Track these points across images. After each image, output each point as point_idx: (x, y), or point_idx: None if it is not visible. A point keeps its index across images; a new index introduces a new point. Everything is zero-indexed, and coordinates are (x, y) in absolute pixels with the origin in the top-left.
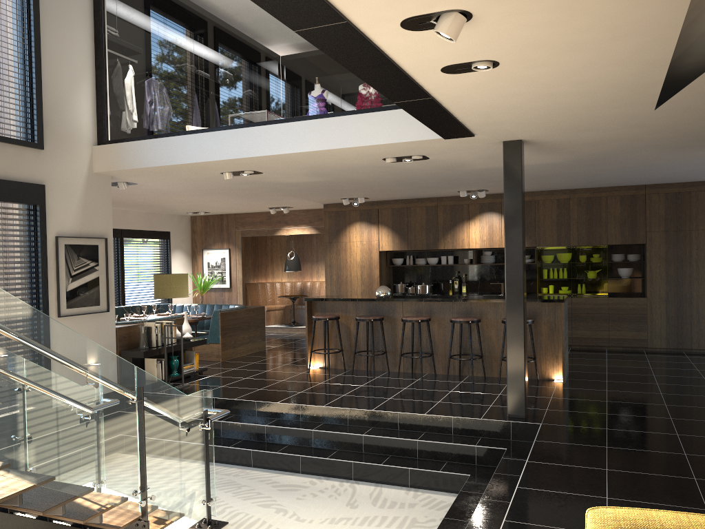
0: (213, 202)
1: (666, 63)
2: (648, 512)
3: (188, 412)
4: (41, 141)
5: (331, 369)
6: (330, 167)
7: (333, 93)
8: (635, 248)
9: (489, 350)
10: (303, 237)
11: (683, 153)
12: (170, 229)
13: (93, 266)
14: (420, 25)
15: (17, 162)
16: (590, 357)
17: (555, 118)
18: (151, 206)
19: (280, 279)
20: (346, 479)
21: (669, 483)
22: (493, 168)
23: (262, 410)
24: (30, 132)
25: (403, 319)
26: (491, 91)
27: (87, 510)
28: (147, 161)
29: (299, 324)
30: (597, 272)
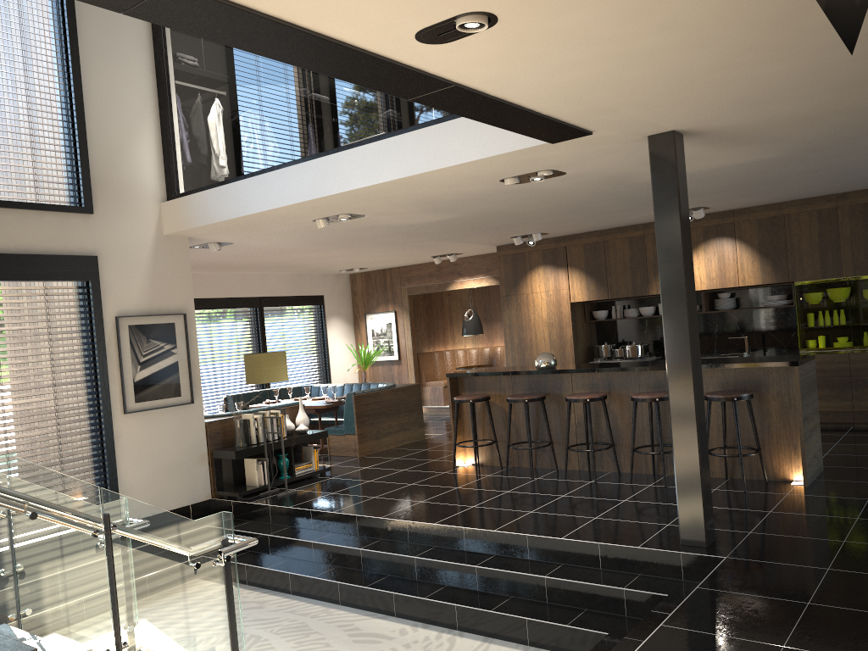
0: (354, 256)
1: None
2: None
3: (196, 543)
4: (89, 204)
5: (485, 467)
6: (442, 199)
7: None
8: None
9: None
10: (488, 290)
11: None
12: (323, 292)
13: (169, 349)
14: None
15: (60, 232)
16: None
17: (693, 91)
18: (287, 266)
19: (463, 346)
20: (449, 628)
21: None
22: None
23: (364, 528)
24: (76, 195)
25: (566, 399)
26: (538, 63)
27: None
28: (214, 215)
29: None
30: None
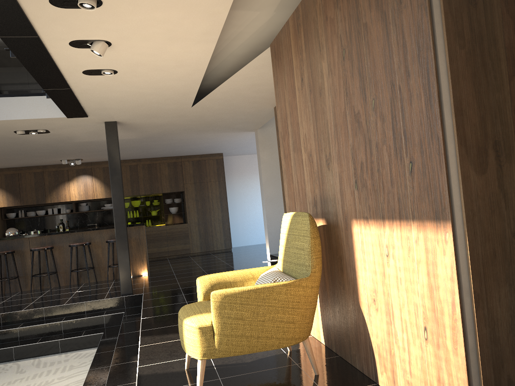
0: None
1: (199, 82)
2: (222, 273)
3: None
4: None
5: None
6: None
7: None
8: (178, 195)
9: (98, 263)
10: None
11: (202, 134)
12: None
13: None
14: (80, 45)
15: None
16: (159, 263)
17: (140, 108)
18: None
19: None
20: (8, 361)
21: None
22: (92, 141)
23: None
24: None
25: (32, 249)
26: (107, 88)
27: None
28: None
29: None
30: (157, 211)
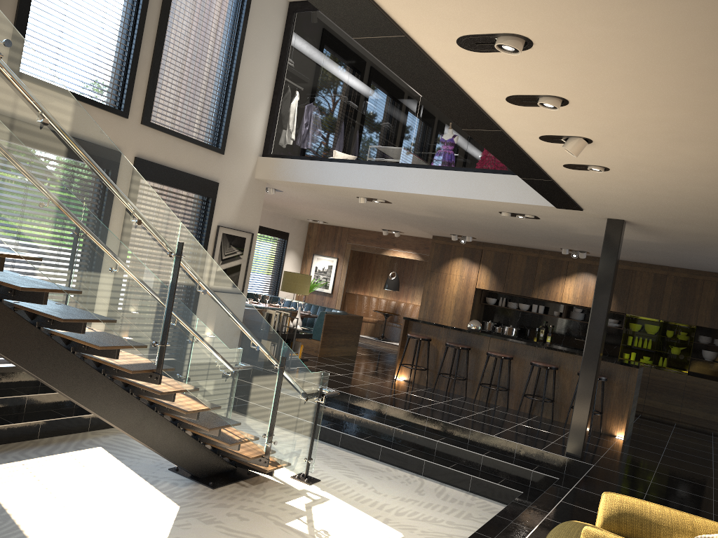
0: (335, 216)
1: None
2: (644, 502)
3: (309, 386)
4: (223, 148)
5: (414, 384)
6: (451, 209)
7: (456, 126)
8: None
9: (560, 397)
10: (405, 261)
11: None
12: (289, 231)
13: (239, 254)
14: (553, 140)
15: (203, 162)
16: (656, 426)
17: (654, 210)
18: (281, 208)
19: (377, 295)
20: (416, 473)
21: None
22: (596, 236)
23: (354, 403)
24: (217, 139)
25: (488, 353)
26: (601, 184)
27: (231, 438)
28: (301, 177)
29: (387, 340)
30: (681, 349)
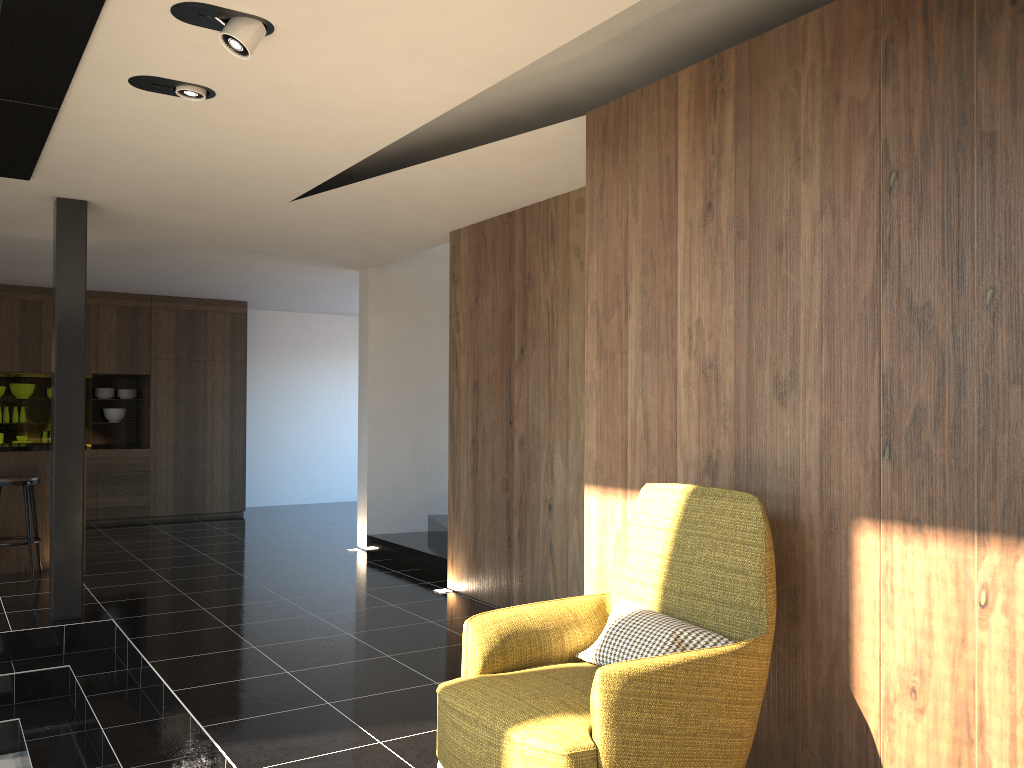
0: None
1: (366, 155)
2: (514, 609)
3: None
4: None
5: None
6: None
7: None
8: (127, 381)
9: None
10: None
11: (248, 260)
12: None
13: None
14: (198, 16)
15: None
16: None
17: (174, 184)
18: None
19: None
20: None
21: (330, 643)
22: None
23: None
24: None
25: None
26: (149, 126)
27: None
28: None
29: None
30: None
